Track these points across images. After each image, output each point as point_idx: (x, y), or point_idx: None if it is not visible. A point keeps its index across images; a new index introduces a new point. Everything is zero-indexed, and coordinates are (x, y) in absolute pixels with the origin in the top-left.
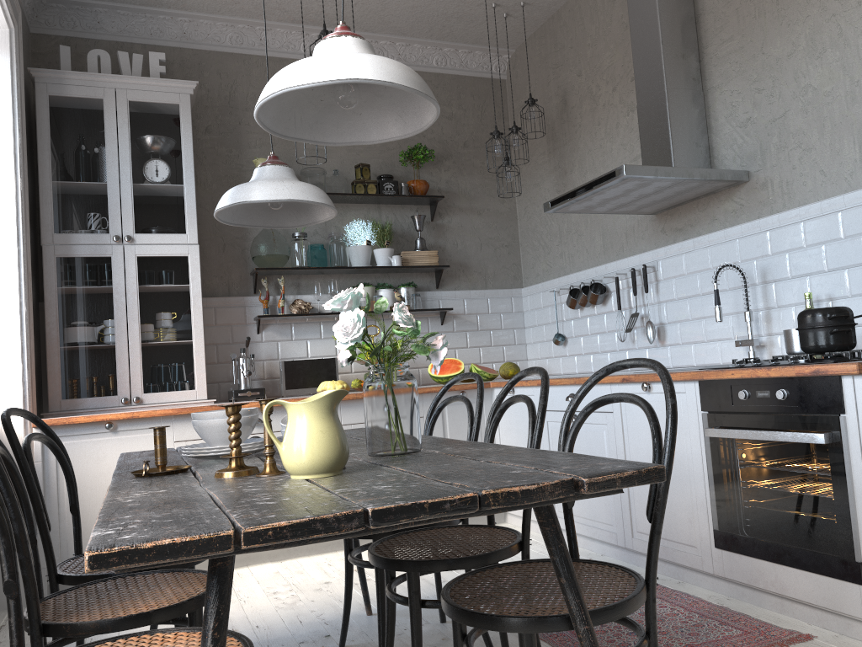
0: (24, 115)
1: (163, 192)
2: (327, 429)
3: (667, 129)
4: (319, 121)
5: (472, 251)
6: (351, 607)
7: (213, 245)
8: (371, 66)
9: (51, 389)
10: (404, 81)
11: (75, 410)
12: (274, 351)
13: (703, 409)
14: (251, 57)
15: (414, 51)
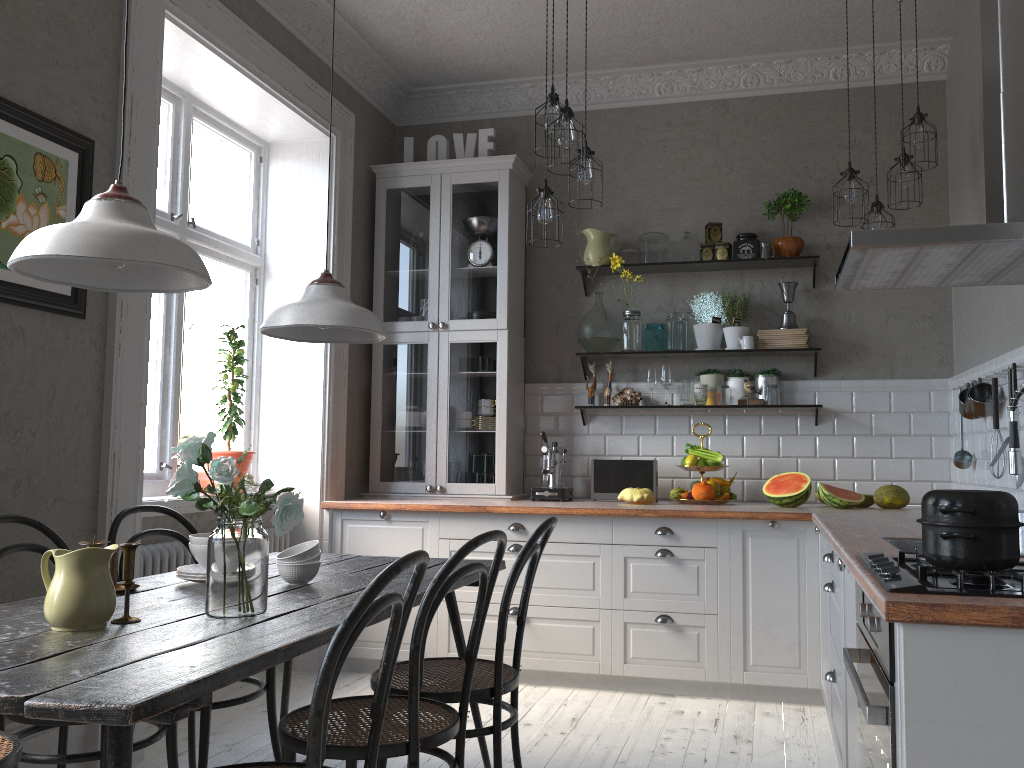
0: (350, 214)
1: (478, 275)
2: (67, 585)
3: (1000, 157)
4: (157, 271)
5: (873, 326)
6: (490, 760)
7: (546, 326)
8: (47, 240)
9: (372, 471)
10: (76, 250)
11: (390, 493)
12: (600, 446)
13: (856, 618)
14: (598, 113)
15: (800, 67)
